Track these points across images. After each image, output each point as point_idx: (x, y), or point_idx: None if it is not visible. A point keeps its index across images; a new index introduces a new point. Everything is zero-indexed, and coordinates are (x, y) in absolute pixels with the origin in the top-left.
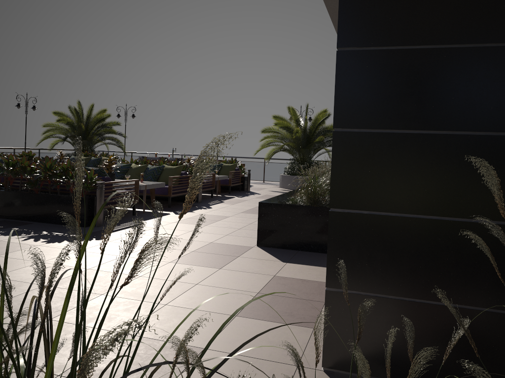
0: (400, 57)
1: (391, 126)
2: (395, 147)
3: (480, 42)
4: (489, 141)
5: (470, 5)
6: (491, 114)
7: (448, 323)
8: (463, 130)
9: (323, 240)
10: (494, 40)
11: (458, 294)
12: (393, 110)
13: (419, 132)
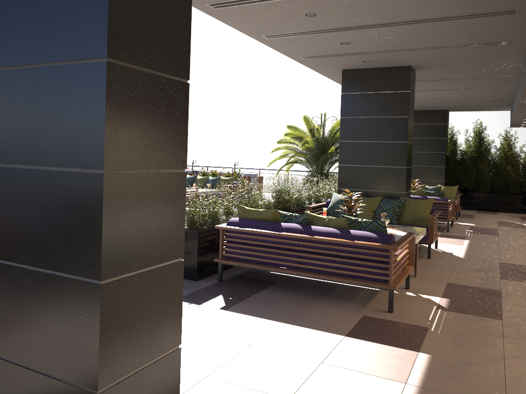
0: None
1: None
2: None
3: (21, 64)
4: (28, 175)
5: (13, 22)
6: (29, 145)
7: (2, 379)
8: (11, 162)
9: (192, 267)
10: (30, 61)
11: (9, 347)
12: None
13: None
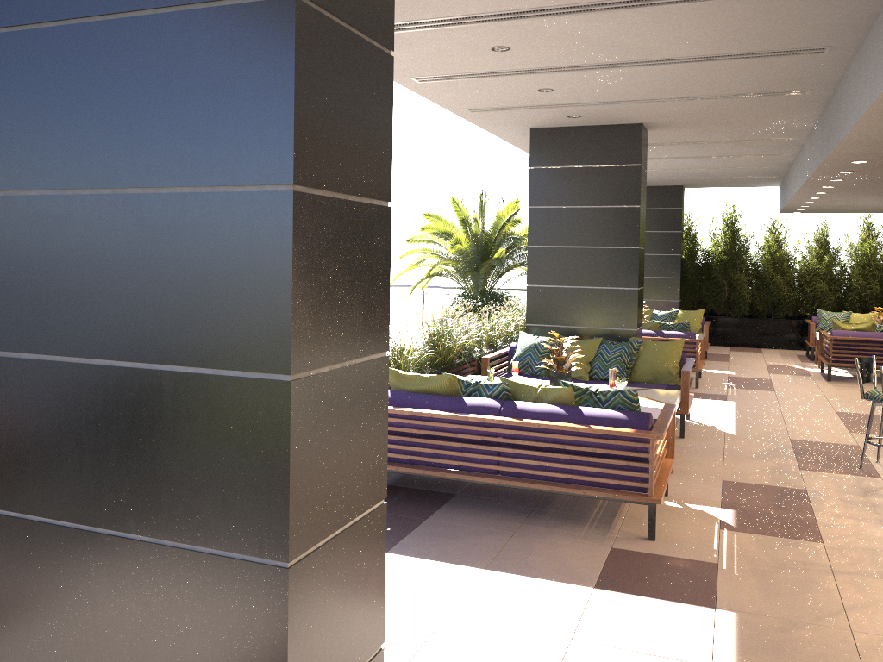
0: (9, 212)
1: (2, 344)
2: (8, 386)
3: (118, 185)
4: (137, 379)
5: (100, 113)
6: (137, 328)
7: None
8: (100, 356)
9: None
10: (136, 182)
11: None
12: (4, 315)
13: (43, 357)
